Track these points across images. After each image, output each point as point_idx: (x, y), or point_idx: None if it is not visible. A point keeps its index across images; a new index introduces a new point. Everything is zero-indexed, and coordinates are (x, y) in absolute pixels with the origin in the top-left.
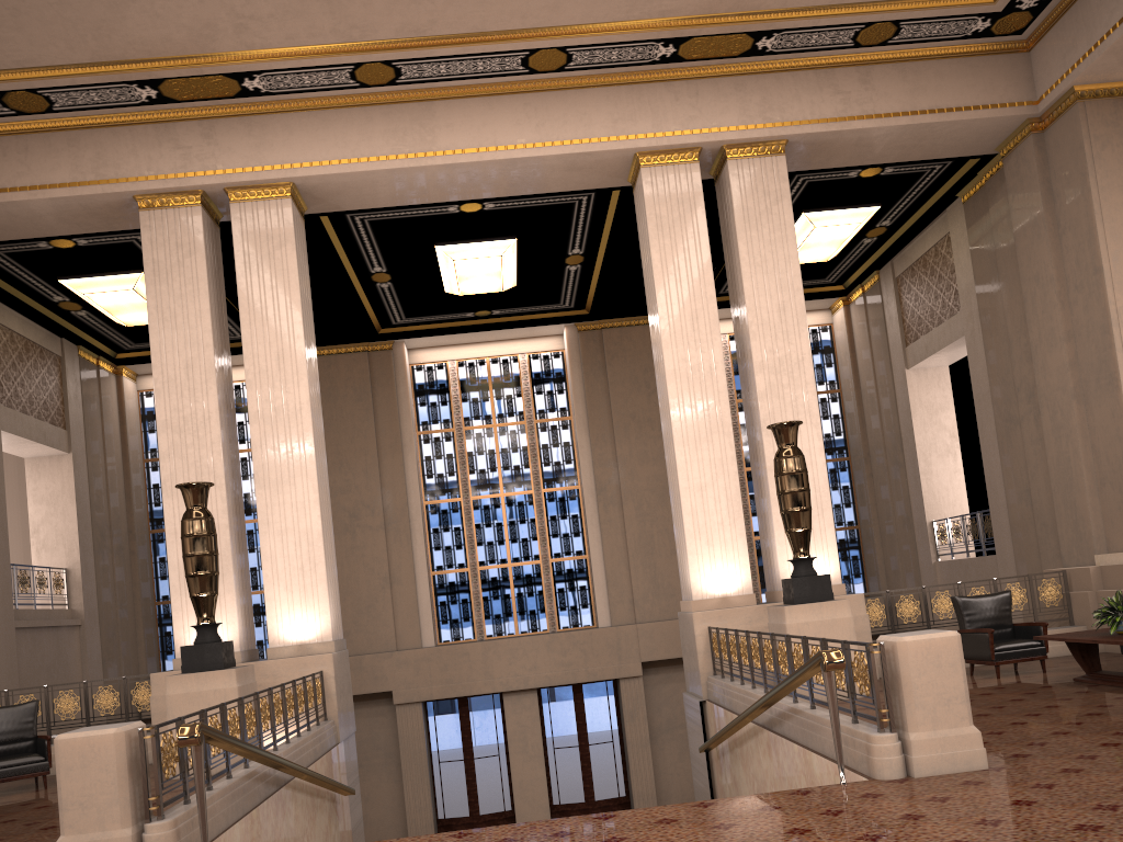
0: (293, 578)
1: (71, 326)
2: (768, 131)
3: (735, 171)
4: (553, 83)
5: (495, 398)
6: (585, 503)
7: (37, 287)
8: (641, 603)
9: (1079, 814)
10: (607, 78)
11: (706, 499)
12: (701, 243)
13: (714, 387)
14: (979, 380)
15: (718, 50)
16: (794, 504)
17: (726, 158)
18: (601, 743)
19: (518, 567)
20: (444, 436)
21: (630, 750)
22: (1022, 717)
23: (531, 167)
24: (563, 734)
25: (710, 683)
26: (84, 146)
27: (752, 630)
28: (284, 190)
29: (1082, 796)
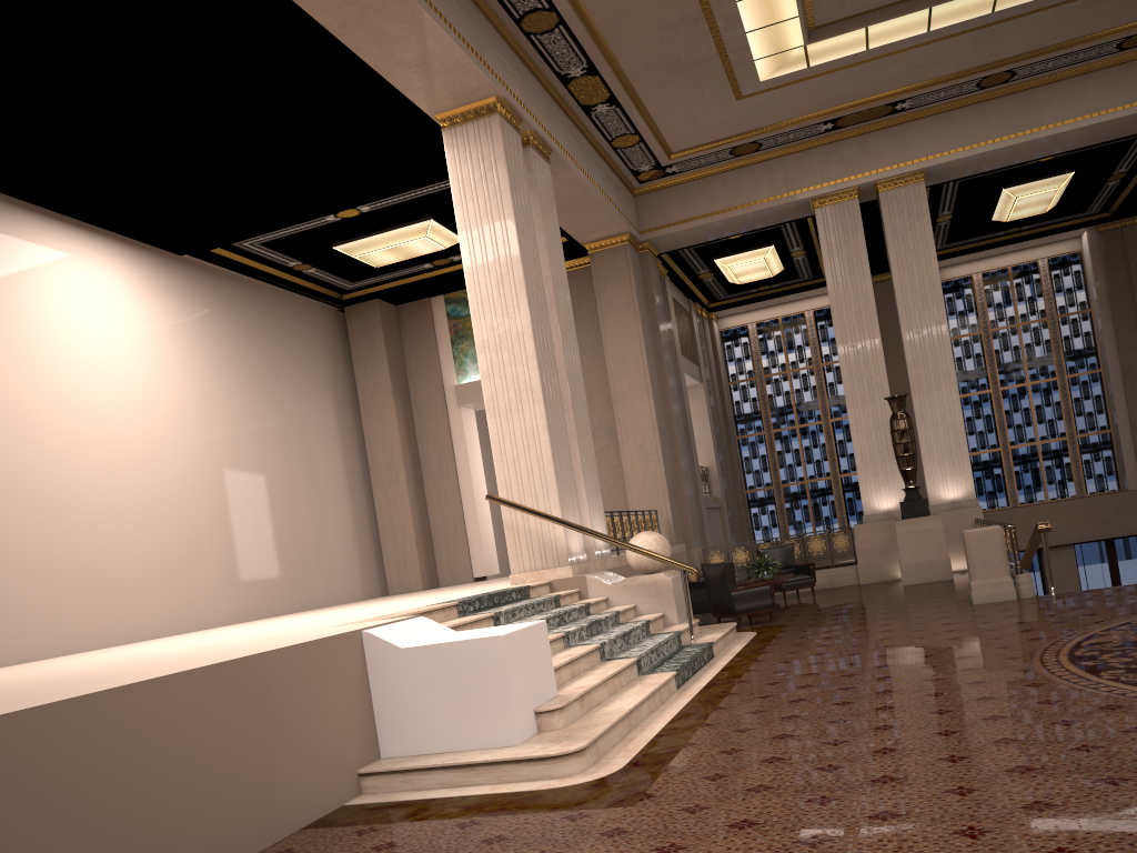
0: (943, 456)
1: (695, 289)
2: None
3: None
4: None
5: (1017, 301)
6: (1111, 384)
7: (694, 267)
8: None
9: None
10: None
11: None
12: None
13: None
14: None
15: None
16: None
17: None
18: None
19: (1045, 444)
20: (972, 339)
21: None
22: None
23: (1116, 123)
24: (1096, 581)
25: None
26: (776, 170)
27: None
28: (918, 176)
29: None
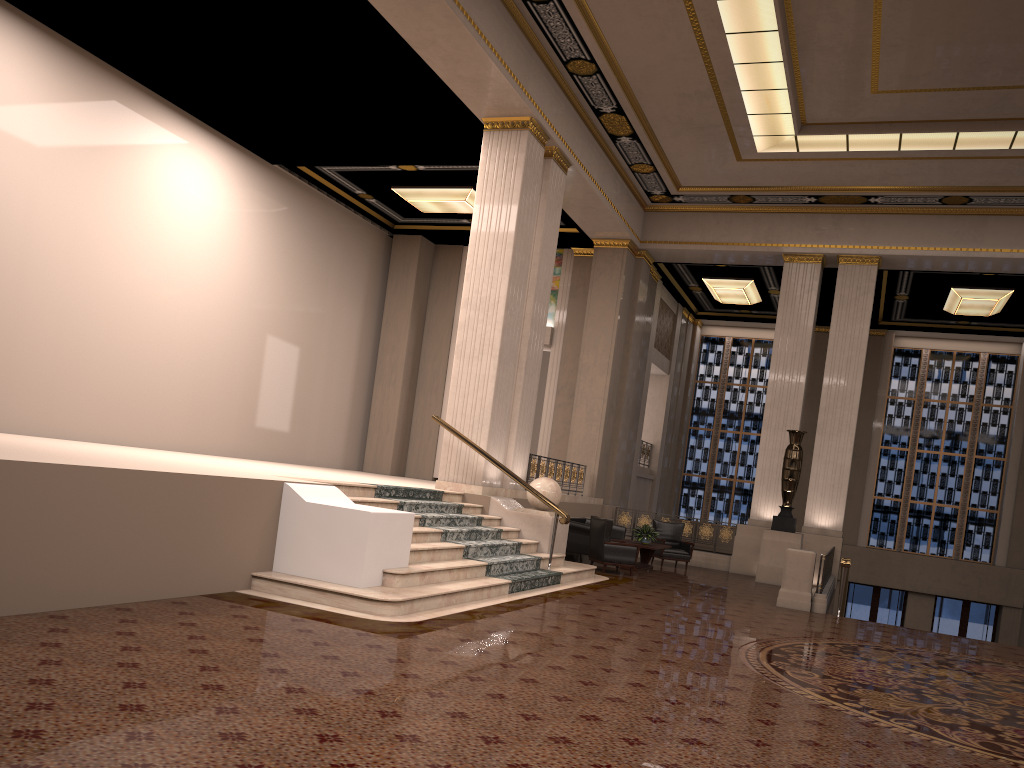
0: (826, 490)
1: (686, 297)
2: None
3: None
4: None
5: (953, 382)
6: (1007, 473)
7: (686, 279)
8: None
9: None
10: None
11: None
12: None
13: None
14: None
15: None
16: None
17: None
18: None
19: (940, 507)
20: (906, 403)
21: None
22: None
23: None
24: (946, 632)
25: None
26: (762, 223)
27: None
28: (874, 260)
29: None
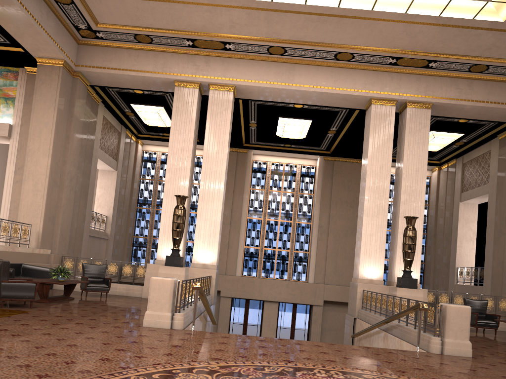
0: (206, 238)
1: (126, 121)
2: (426, 98)
3: (409, 112)
4: (344, 65)
5: (284, 180)
6: (313, 231)
7: (121, 105)
8: (327, 276)
9: (503, 373)
10: (365, 66)
11: (371, 239)
12: (390, 138)
13: (383, 196)
14: (491, 213)
15: (413, 64)
16: (408, 249)
17: (406, 106)
18: (300, 330)
19: (279, 251)
20: (260, 192)
21: (311, 335)
22: (485, 346)
23: (328, 96)
24: (285, 322)
25: (359, 311)
26: (160, 58)
27: (380, 295)
28: (231, 88)
29: (505, 370)
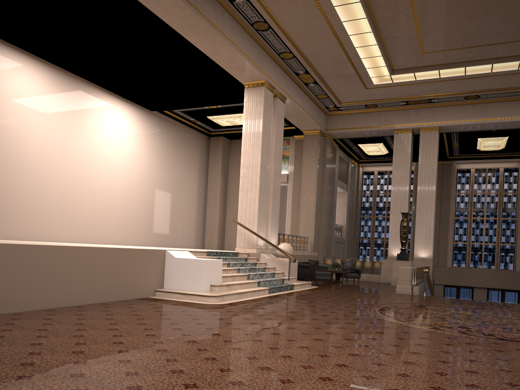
0: (423, 239)
1: (352, 153)
2: None
3: None
4: None
5: (487, 183)
6: (517, 225)
7: (350, 145)
8: None
9: None
10: None
11: None
12: None
13: None
14: None
15: None
16: None
17: None
18: None
19: (486, 245)
20: (465, 195)
21: None
22: None
23: (518, 122)
24: None
25: None
26: (382, 116)
27: None
28: (436, 129)
29: None
